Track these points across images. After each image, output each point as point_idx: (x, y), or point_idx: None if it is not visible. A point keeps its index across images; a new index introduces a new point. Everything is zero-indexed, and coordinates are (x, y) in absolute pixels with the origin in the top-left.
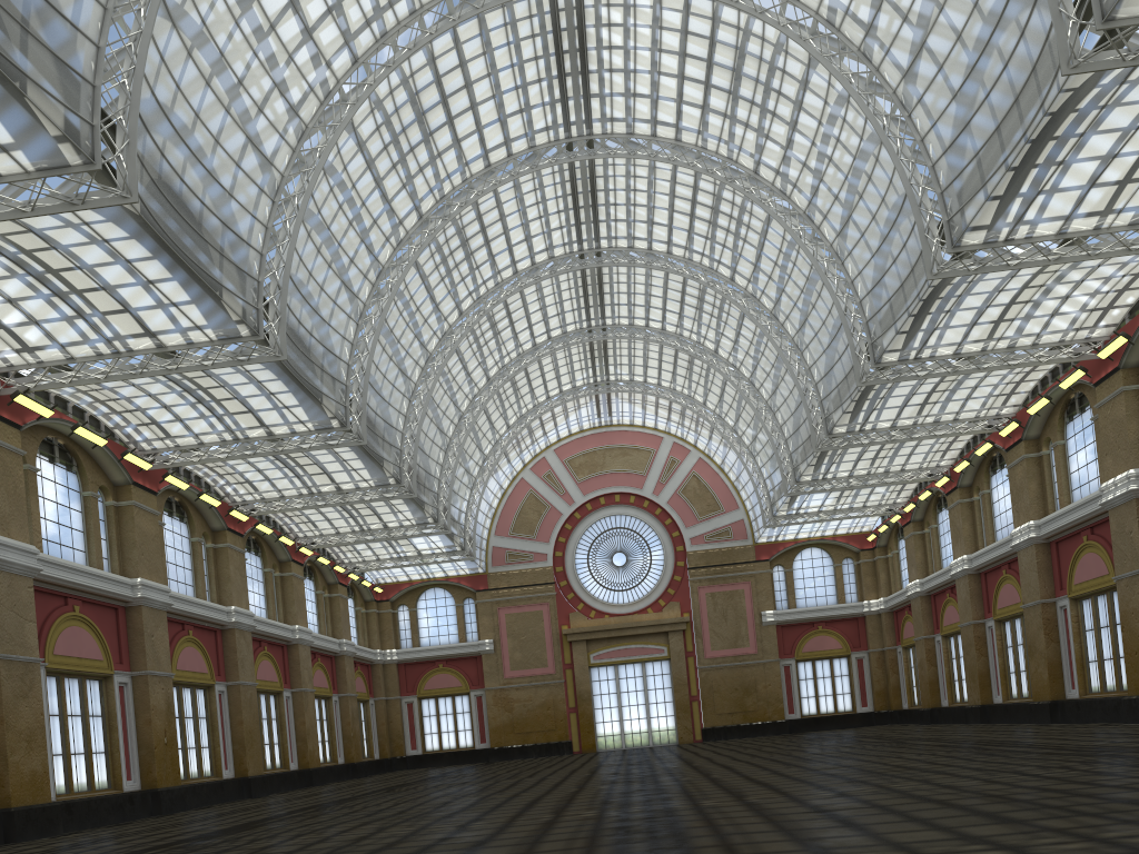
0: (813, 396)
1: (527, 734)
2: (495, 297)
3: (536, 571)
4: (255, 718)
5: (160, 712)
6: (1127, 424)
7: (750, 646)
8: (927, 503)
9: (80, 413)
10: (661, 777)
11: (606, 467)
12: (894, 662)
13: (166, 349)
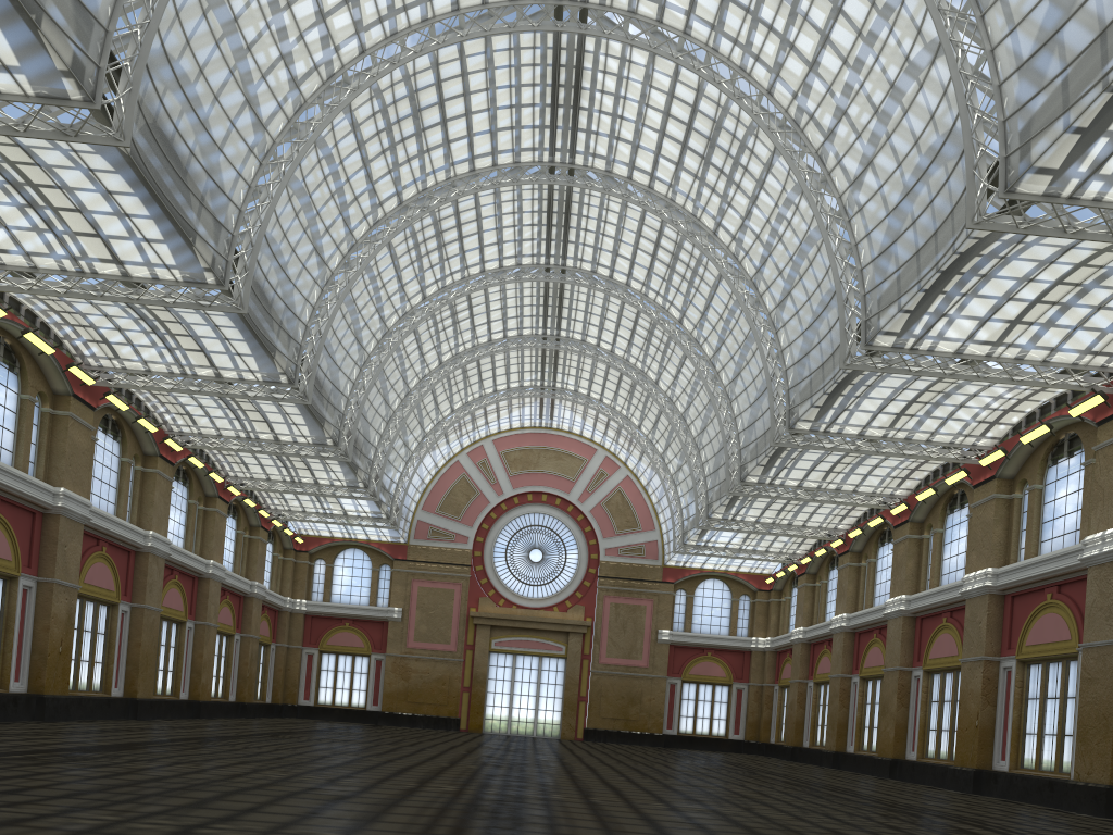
0: (734, 443)
1: (419, 704)
2: (459, 289)
3: (455, 551)
4: (153, 643)
5: (60, 621)
6: (993, 527)
7: (642, 660)
8: (822, 559)
9: (32, 317)
10: (528, 767)
11: (539, 467)
12: (770, 698)
13: (130, 279)
